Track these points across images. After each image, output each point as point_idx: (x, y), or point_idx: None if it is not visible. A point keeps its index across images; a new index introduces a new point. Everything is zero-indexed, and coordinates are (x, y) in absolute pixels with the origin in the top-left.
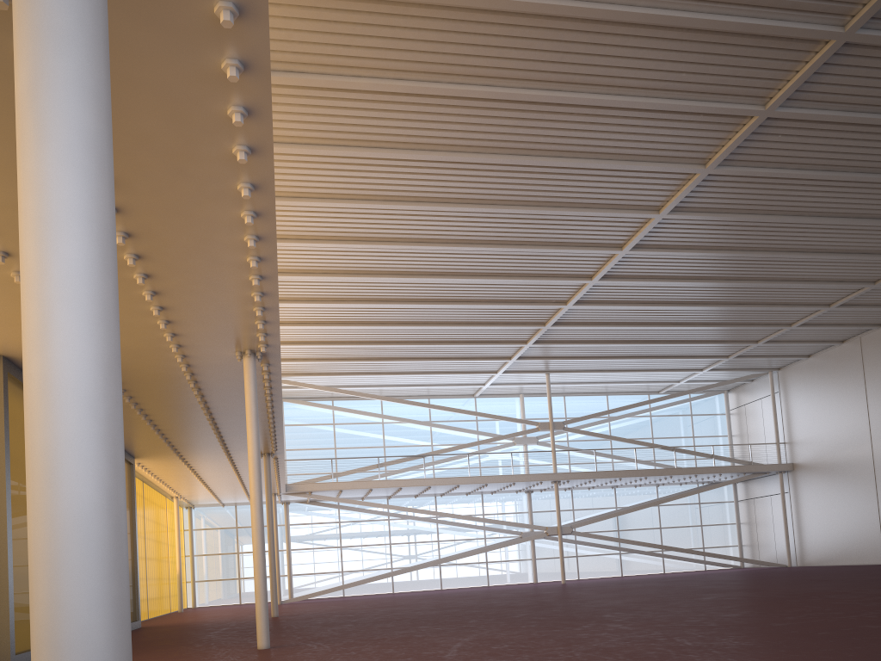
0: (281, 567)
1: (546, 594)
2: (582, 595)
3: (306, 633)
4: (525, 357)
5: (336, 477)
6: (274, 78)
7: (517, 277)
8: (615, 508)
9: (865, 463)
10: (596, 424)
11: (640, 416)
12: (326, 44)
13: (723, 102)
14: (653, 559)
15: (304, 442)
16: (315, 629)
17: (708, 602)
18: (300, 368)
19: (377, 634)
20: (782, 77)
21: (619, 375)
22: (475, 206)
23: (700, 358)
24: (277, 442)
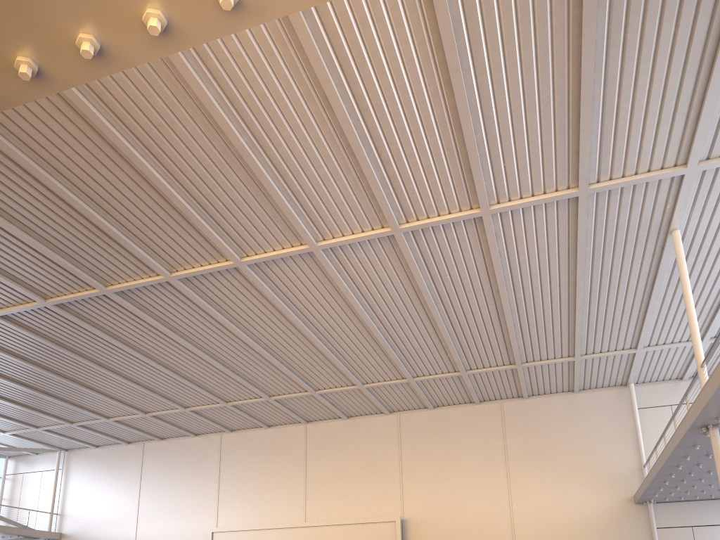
0: None
1: None
2: None
3: None
4: None
5: None
6: None
7: None
8: None
9: None
10: None
11: None
12: None
13: (222, 239)
14: None
15: None
16: None
17: None
18: None
19: None
20: (265, 247)
21: None
22: None
23: (15, 421)
24: None
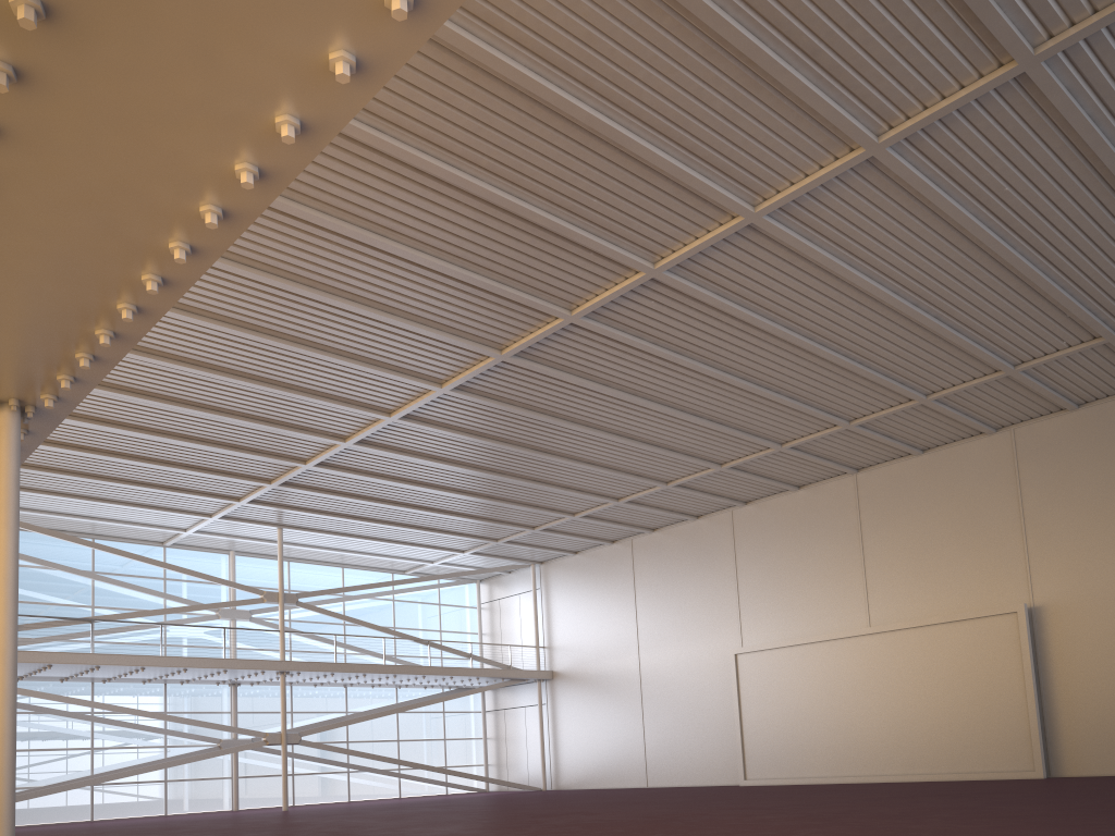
0: None
1: (302, 823)
2: (363, 822)
3: None
4: (259, 501)
5: None
6: None
7: (299, 392)
8: (346, 712)
9: (632, 676)
10: (329, 603)
11: (381, 599)
12: None
13: (619, 247)
14: (388, 779)
15: None
16: None
17: (573, 826)
18: None
19: None
20: (682, 238)
21: (368, 544)
22: (287, 281)
23: (469, 537)
24: None
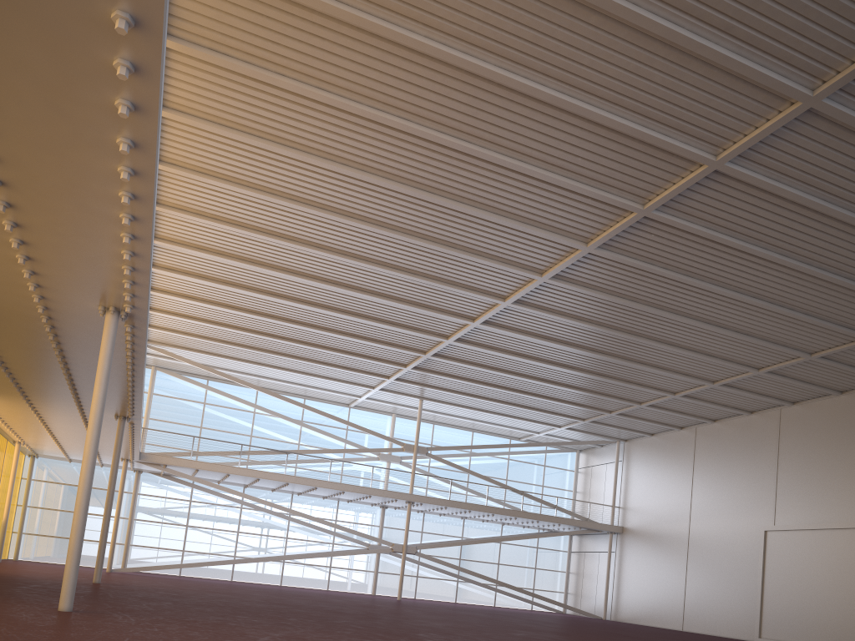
0: (120, 535)
1: (377, 606)
2: (409, 612)
3: (119, 604)
4: (402, 380)
5: (195, 455)
6: (197, 52)
7: (406, 303)
8: (461, 537)
9: (682, 538)
10: (458, 456)
11: (499, 458)
12: (255, 35)
13: (610, 193)
14: (487, 591)
15: (170, 415)
16: (130, 601)
17: (518, 637)
18: (180, 341)
19: (191, 616)
20: (661, 184)
21: (487, 416)
22: (376, 226)
23: (560, 416)
24: (135, 407)
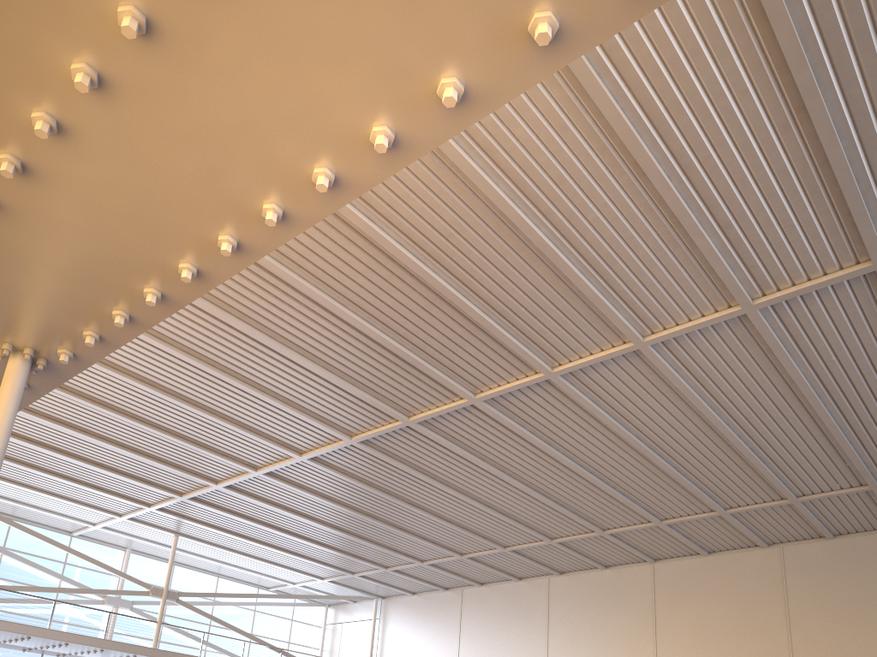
0: None
1: None
2: None
3: None
4: (166, 510)
5: None
6: None
7: (231, 423)
8: None
9: None
10: (201, 605)
11: (245, 608)
12: None
13: (529, 349)
14: None
15: None
16: None
17: None
18: None
19: None
20: (580, 352)
21: (246, 560)
22: (254, 329)
23: (331, 567)
24: None
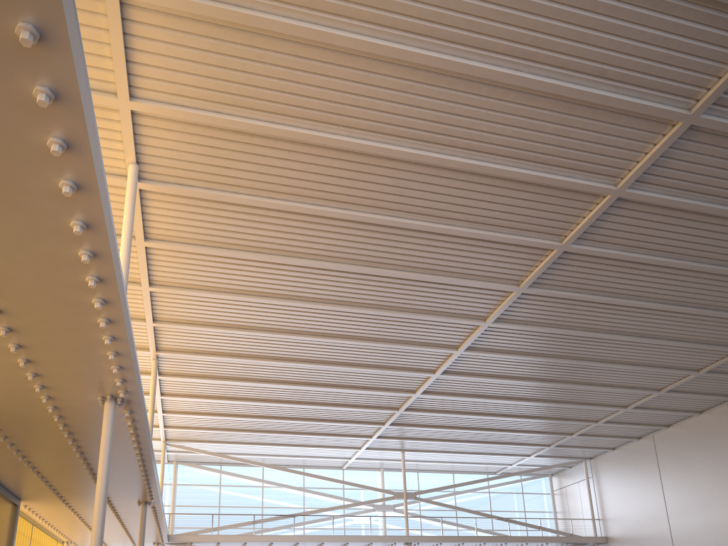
0: None
1: None
2: None
3: None
4: (383, 436)
5: (215, 530)
6: (167, 188)
7: (373, 367)
8: None
9: (665, 538)
10: (444, 497)
11: (480, 492)
12: (211, 165)
13: (529, 237)
14: None
15: (192, 500)
16: None
17: None
18: (193, 435)
19: None
20: (573, 220)
21: (462, 456)
22: (336, 305)
23: (527, 445)
24: (152, 491)
